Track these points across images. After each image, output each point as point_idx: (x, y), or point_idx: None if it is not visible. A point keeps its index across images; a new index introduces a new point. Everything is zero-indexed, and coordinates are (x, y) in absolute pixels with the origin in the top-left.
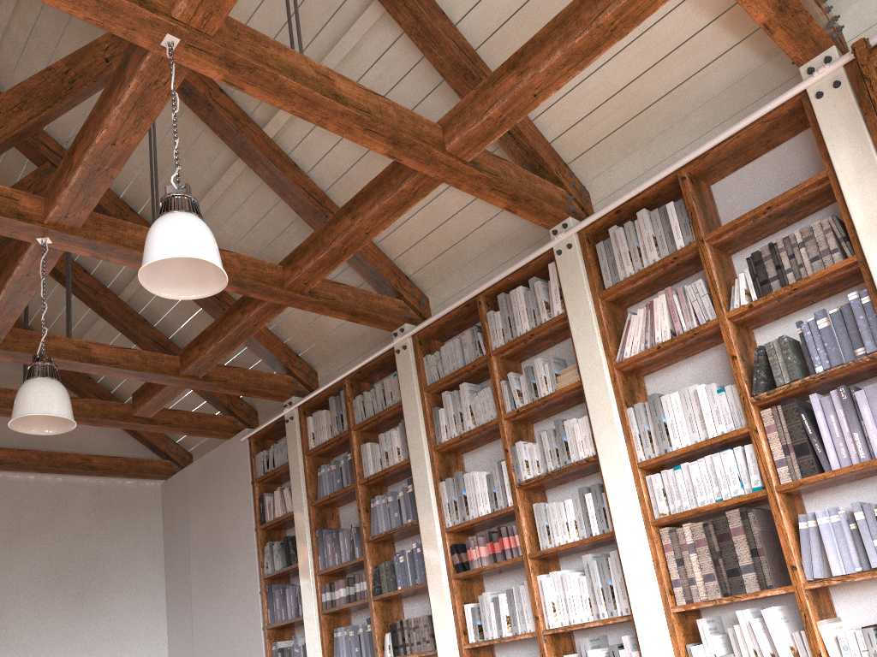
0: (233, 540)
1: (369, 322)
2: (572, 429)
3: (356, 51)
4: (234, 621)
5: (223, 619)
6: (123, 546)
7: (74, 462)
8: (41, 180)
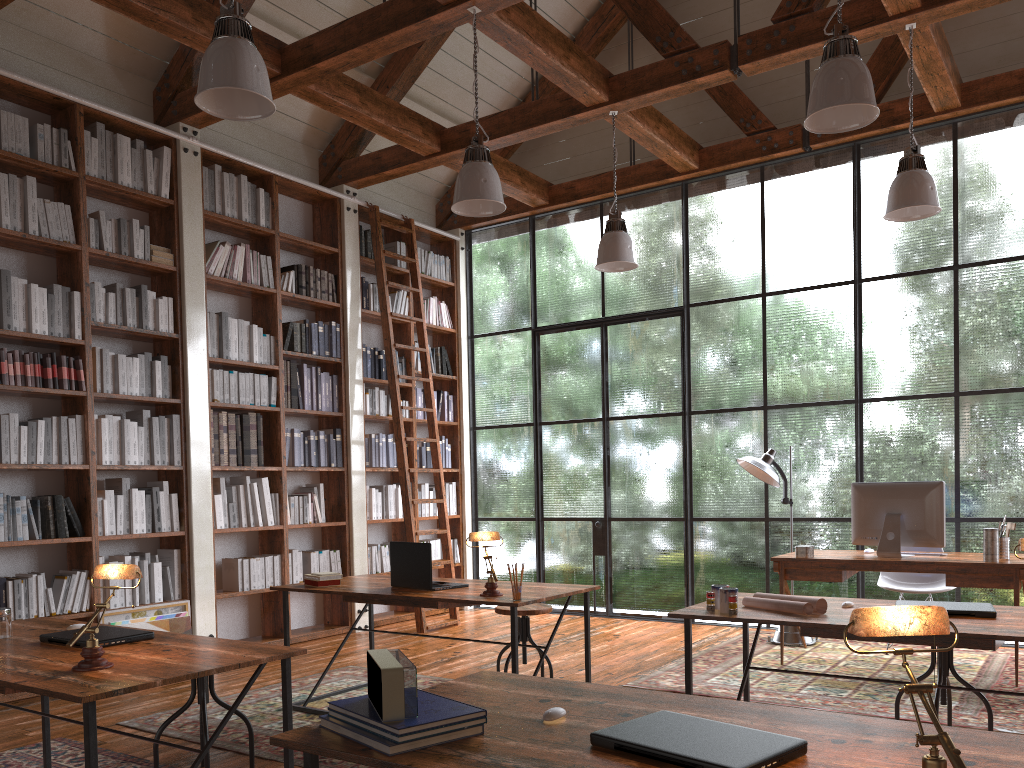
0: None
1: None
2: (152, 300)
3: None
4: None
5: None
6: None
7: None
8: None
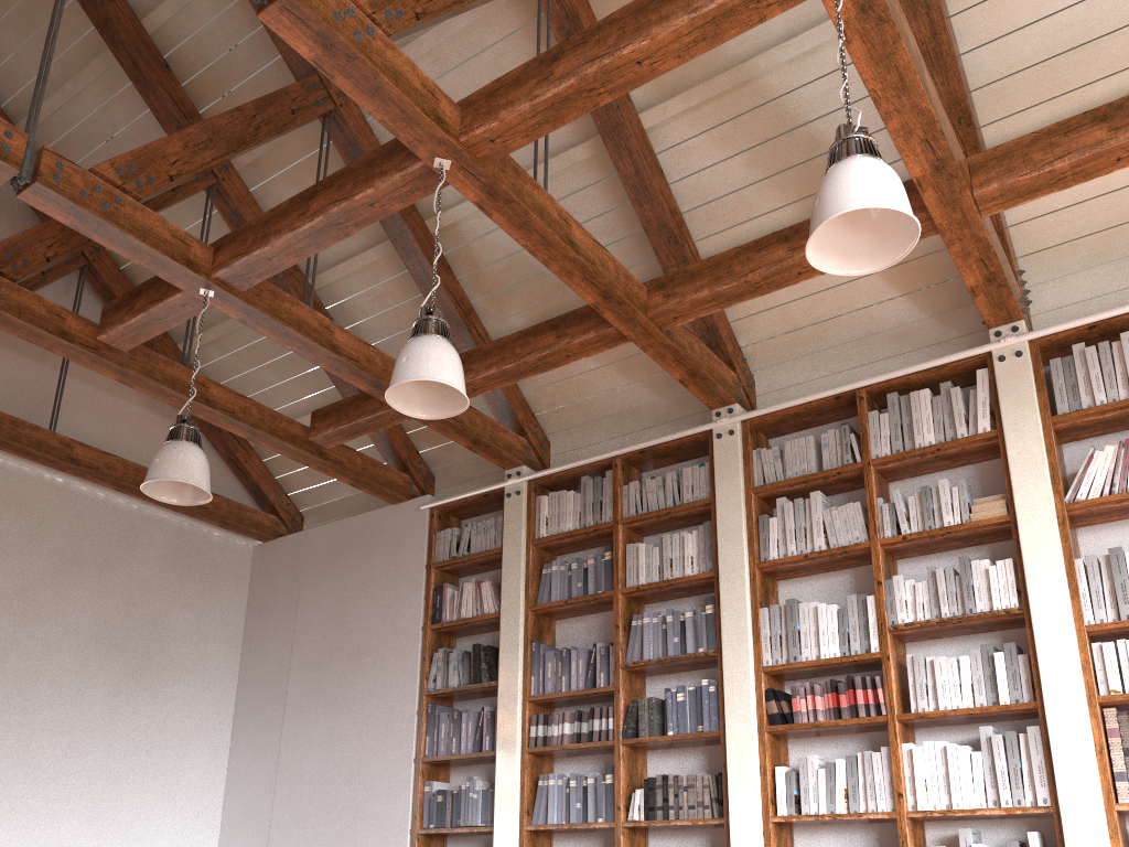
0: (379, 637)
1: (699, 389)
2: (983, 571)
3: (811, 53)
4: (362, 745)
5: (342, 741)
6: (196, 617)
7: None
8: (307, 95)
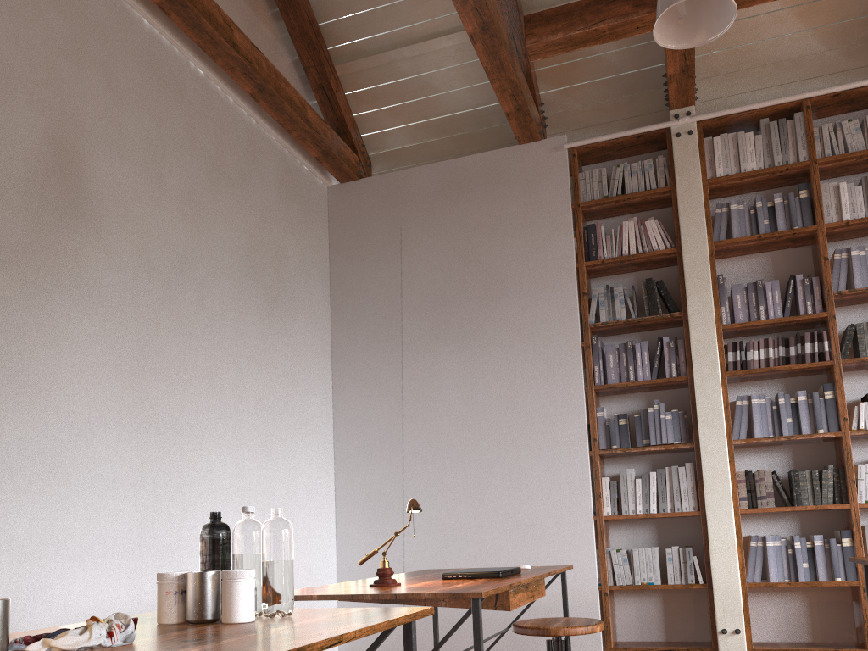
0: (520, 275)
1: None
2: None
3: None
4: (514, 377)
5: (487, 374)
6: (301, 253)
7: (294, 101)
8: None
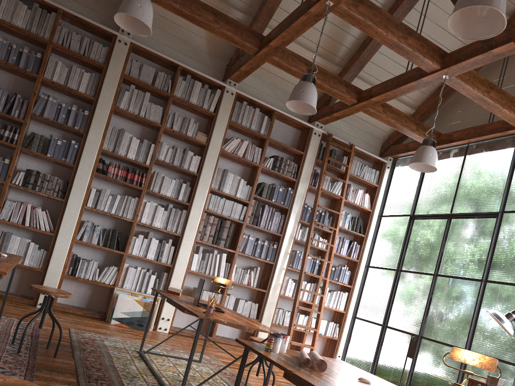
0: None
1: None
2: (190, 156)
3: None
4: None
5: None
6: None
7: None
8: None
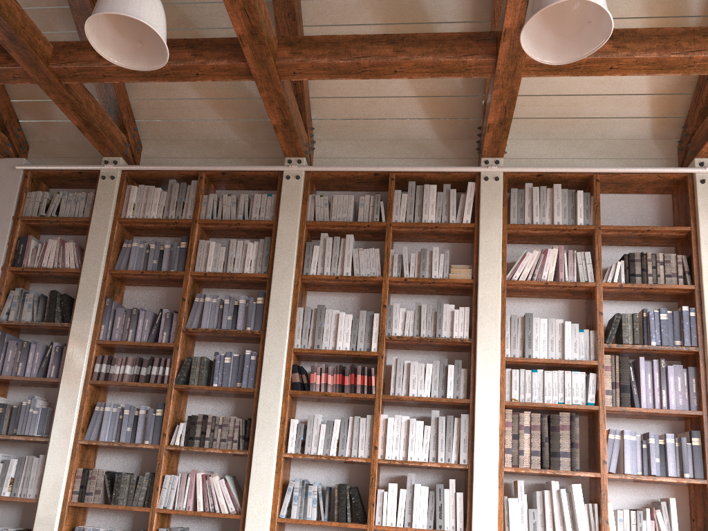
0: None
1: (284, 138)
2: (450, 312)
3: None
4: None
5: None
6: None
7: None
8: None
